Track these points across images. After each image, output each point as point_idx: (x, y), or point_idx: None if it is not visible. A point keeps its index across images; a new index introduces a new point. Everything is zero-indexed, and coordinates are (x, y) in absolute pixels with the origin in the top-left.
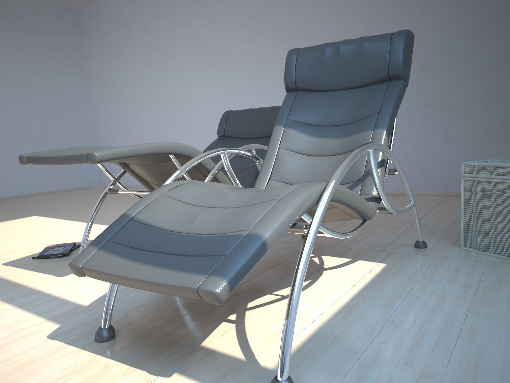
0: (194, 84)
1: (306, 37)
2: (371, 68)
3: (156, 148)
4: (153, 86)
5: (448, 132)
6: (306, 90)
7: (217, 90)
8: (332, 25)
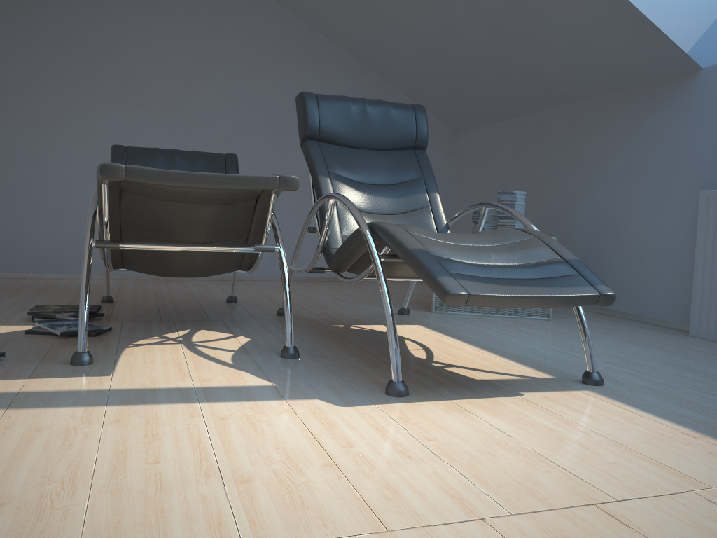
0: None
1: (119, 60)
2: (399, 133)
3: None
4: None
5: (296, 211)
6: (329, 141)
7: None
8: (161, 56)
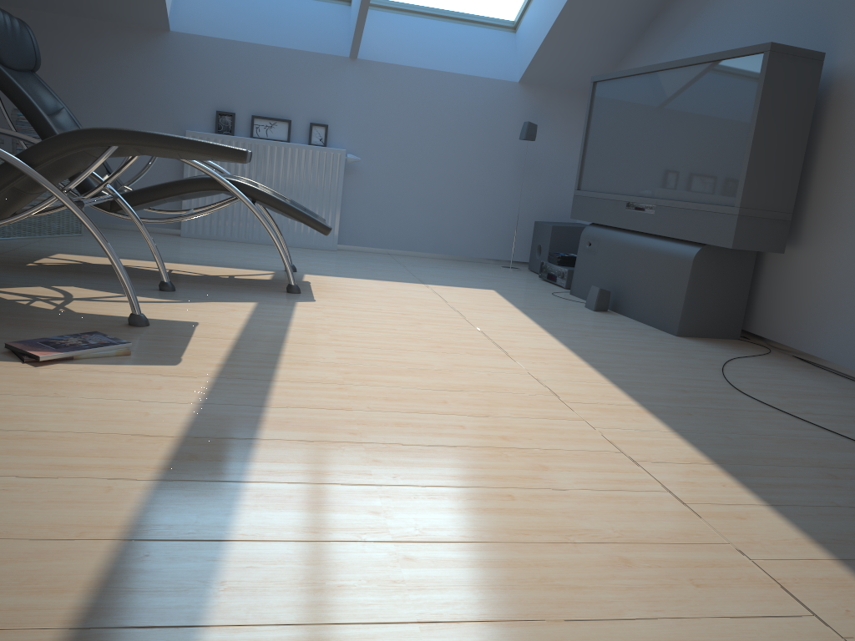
0: None
1: None
2: (27, 54)
3: None
4: None
5: None
6: None
7: None
8: None
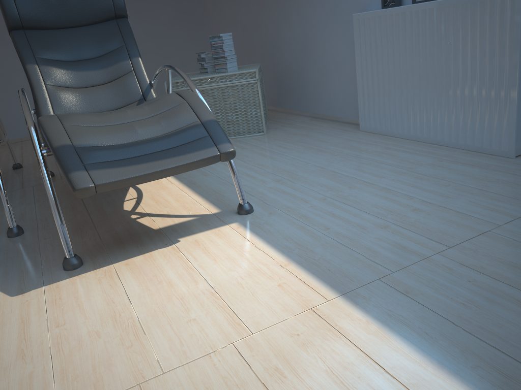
0: None
1: None
2: (98, 7)
3: None
4: None
5: None
6: (34, 28)
7: None
8: None
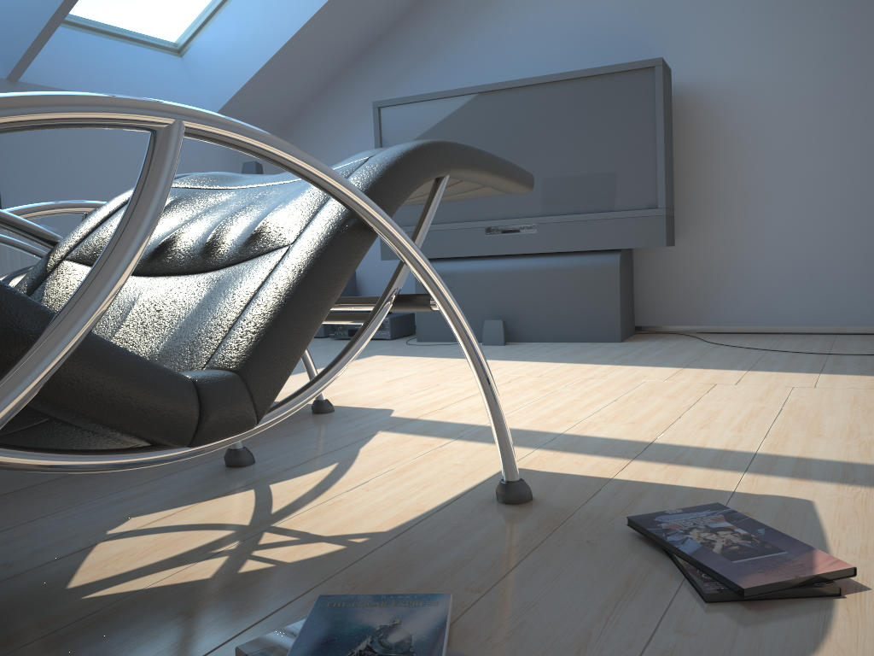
0: None
1: None
2: None
3: None
4: None
5: None
6: None
7: None
8: None
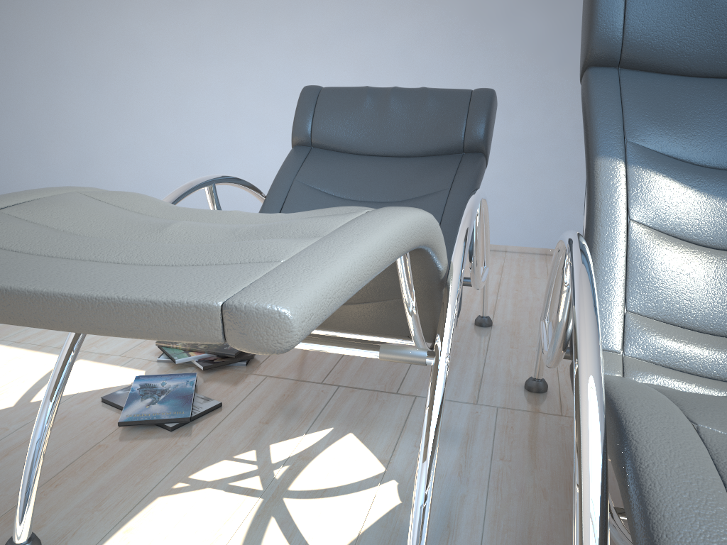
0: (146, 12)
1: None
2: None
3: (402, 241)
4: (47, 6)
5: None
6: (645, 67)
7: (199, 32)
8: None
